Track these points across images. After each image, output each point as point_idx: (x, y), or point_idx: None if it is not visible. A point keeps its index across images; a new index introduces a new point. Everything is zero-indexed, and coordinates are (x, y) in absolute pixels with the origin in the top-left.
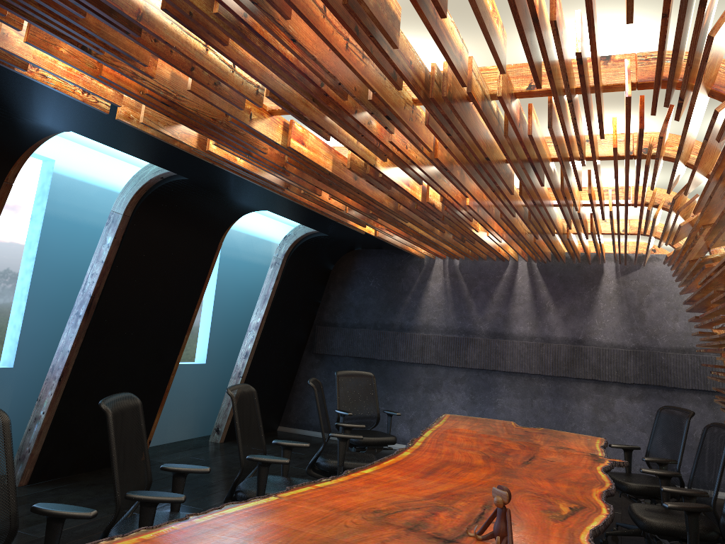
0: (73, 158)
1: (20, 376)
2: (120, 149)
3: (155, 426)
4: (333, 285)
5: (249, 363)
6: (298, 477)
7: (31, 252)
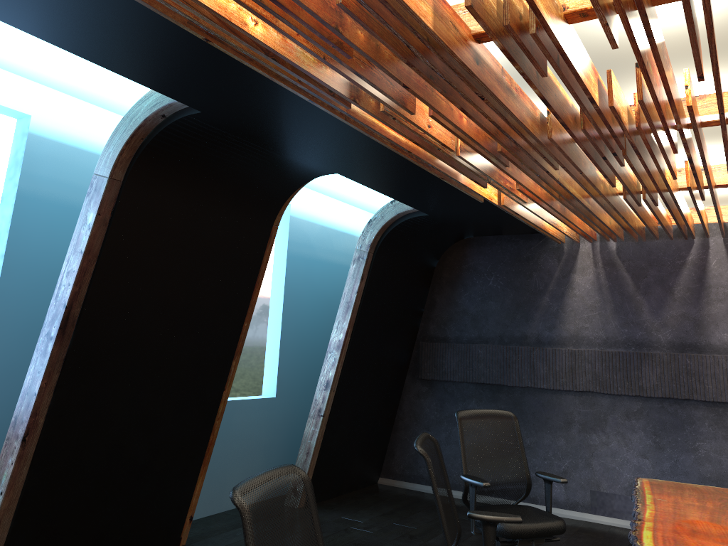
0: (60, 114)
1: None
2: (59, 44)
3: (197, 496)
4: (439, 286)
5: (332, 397)
6: None
7: None
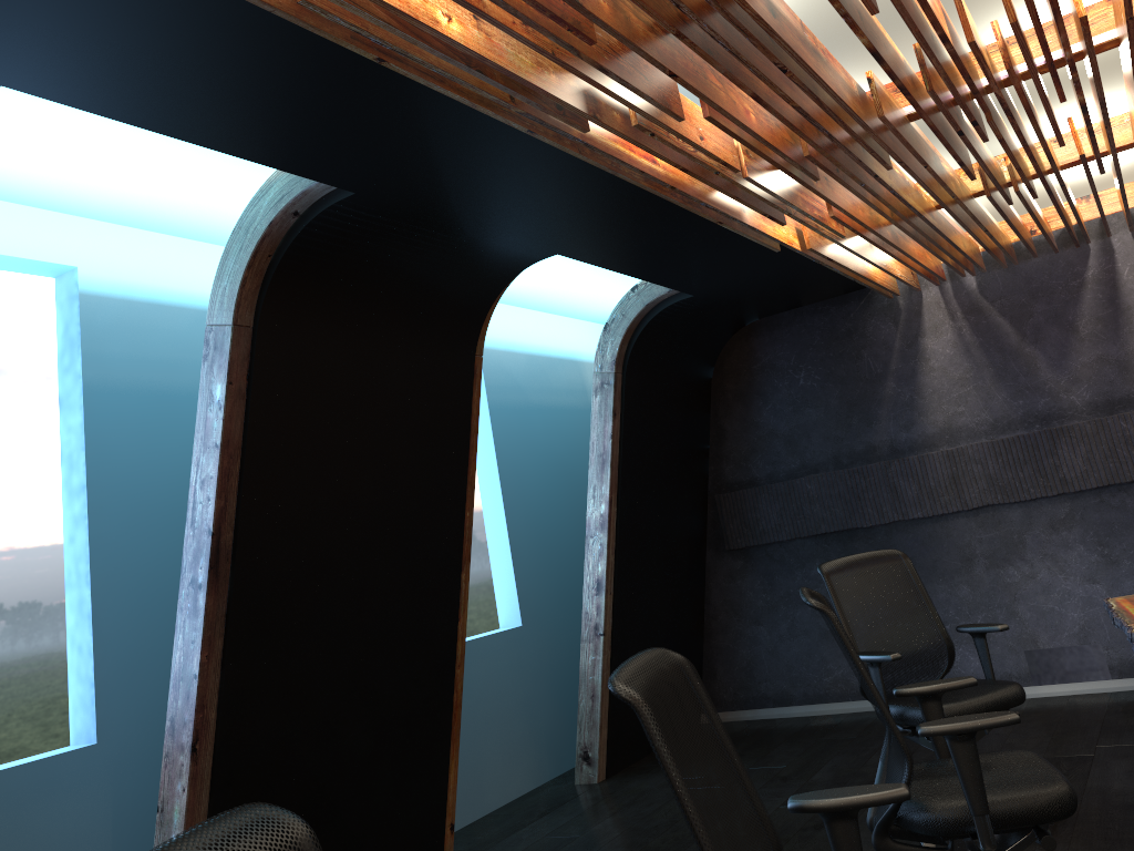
0: (118, 257)
1: (121, 759)
2: (143, 123)
3: (454, 790)
4: (725, 406)
5: (610, 602)
6: (807, 832)
7: (76, 476)
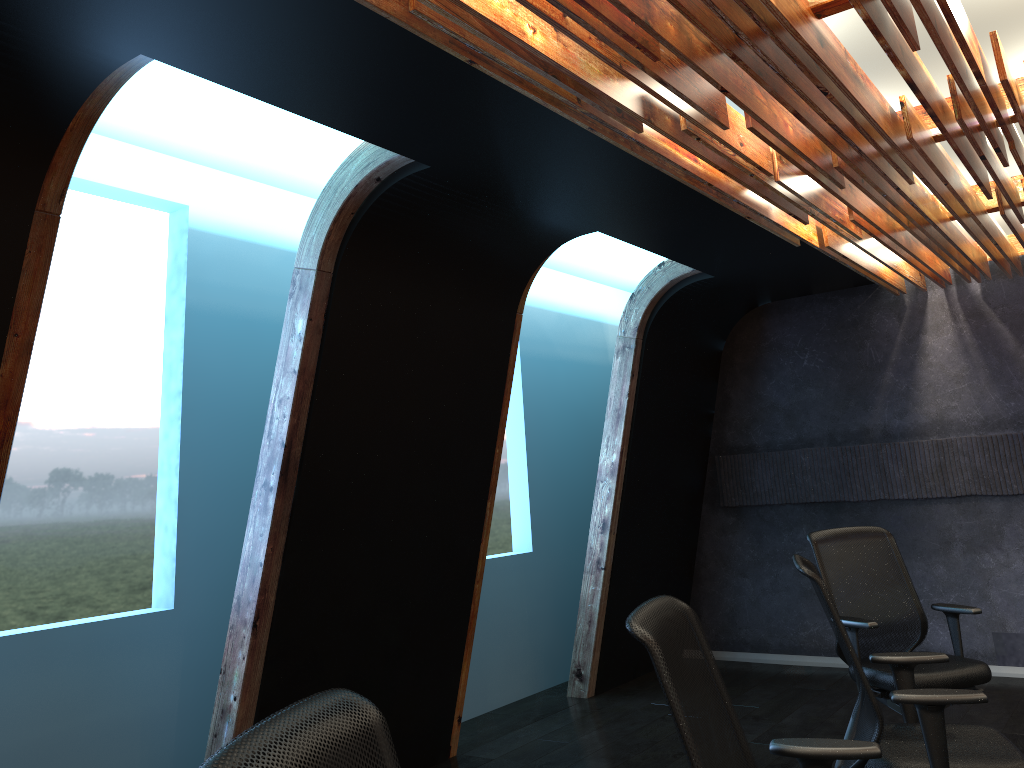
0: (222, 200)
1: (192, 624)
2: (265, 97)
3: (464, 688)
4: (732, 377)
5: (612, 541)
6: None
7: (174, 383)
